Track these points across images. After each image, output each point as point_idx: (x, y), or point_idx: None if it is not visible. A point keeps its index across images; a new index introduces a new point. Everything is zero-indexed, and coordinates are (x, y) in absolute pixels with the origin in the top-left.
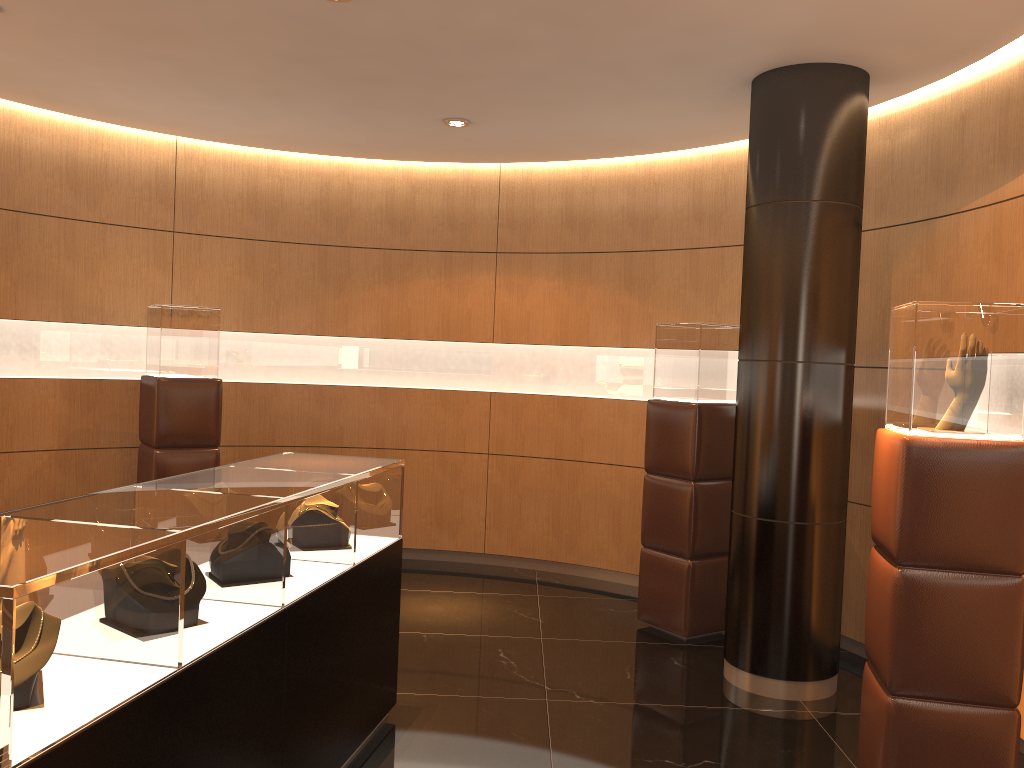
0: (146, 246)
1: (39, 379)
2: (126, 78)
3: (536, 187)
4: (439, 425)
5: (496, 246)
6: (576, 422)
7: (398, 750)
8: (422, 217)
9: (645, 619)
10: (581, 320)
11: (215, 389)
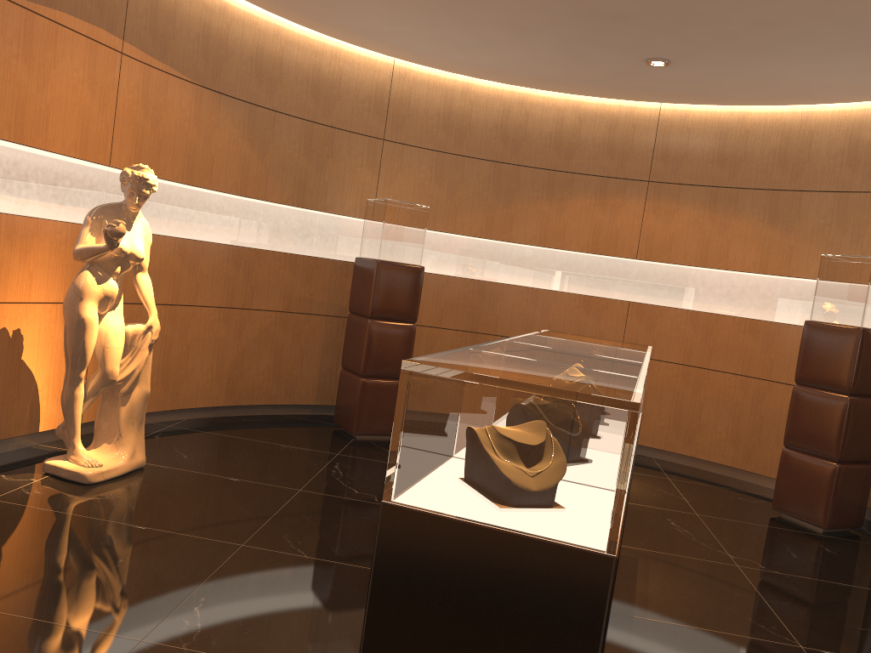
0: (362, 150)
1: (275, 252)
2: (398, 3)
3: (692, 127)
4: (580, 325)
5: (648, 175)
6: (706, 335)
7: (641, 590)
8: (585, 145)
9: (781, 510)
10: (721, 246)
11: (419, 274)
